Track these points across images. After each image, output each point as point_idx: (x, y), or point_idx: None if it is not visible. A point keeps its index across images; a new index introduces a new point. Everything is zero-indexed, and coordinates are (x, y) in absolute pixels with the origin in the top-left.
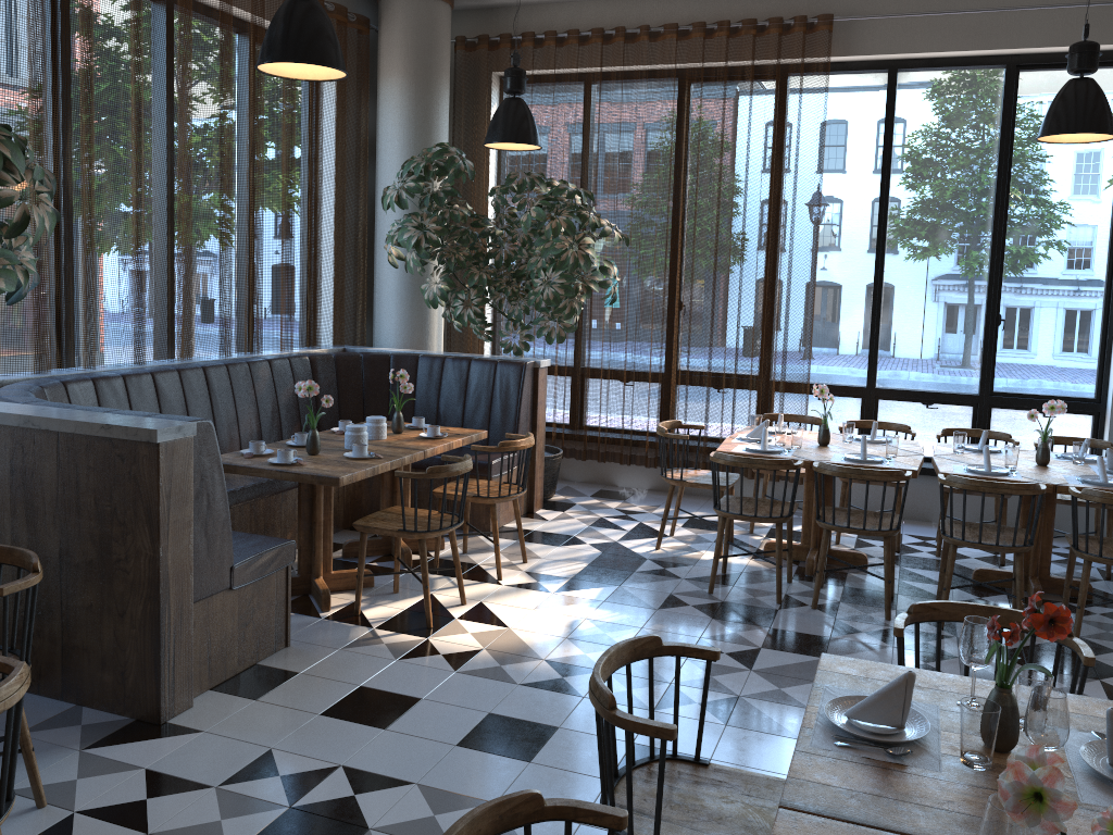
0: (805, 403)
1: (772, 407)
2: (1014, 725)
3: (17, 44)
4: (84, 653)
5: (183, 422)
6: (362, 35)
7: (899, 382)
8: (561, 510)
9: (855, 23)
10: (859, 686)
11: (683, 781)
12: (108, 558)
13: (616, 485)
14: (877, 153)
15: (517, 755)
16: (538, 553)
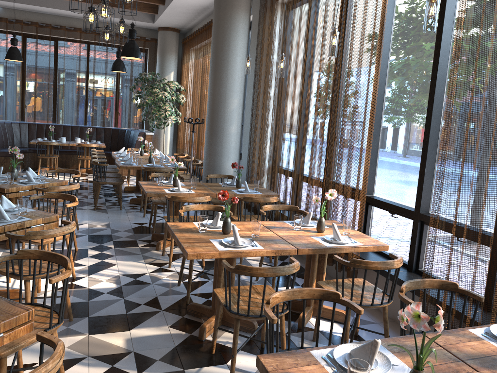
0: (201, 152)
1: (199, 153)
2: None
3: (30, 58)
4: None
5: None
6: (152, 43)
7: None
8: None
9: None
10: None
11: None
12: None
13: None
14: None
15: None
16: None
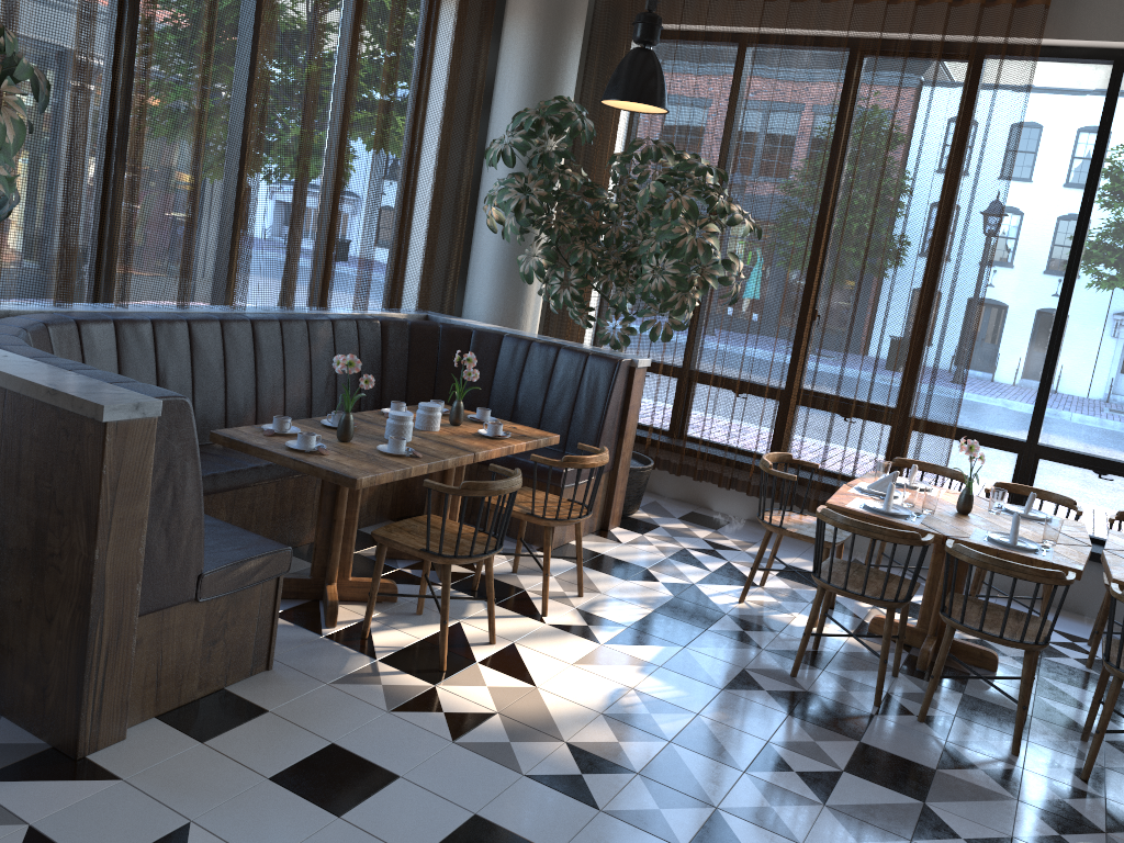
0: (948, 451)
1: (906, 449)
2: None
3: None
4: (8, 655)
5: (147, 398)
6: None
7: (1068, 441)
8: (640, 532)
9: None
10: None
11: None
12: (41, 549)
13: (711, 508)
14: (1083, 163)
15: None
16: (599, 586)
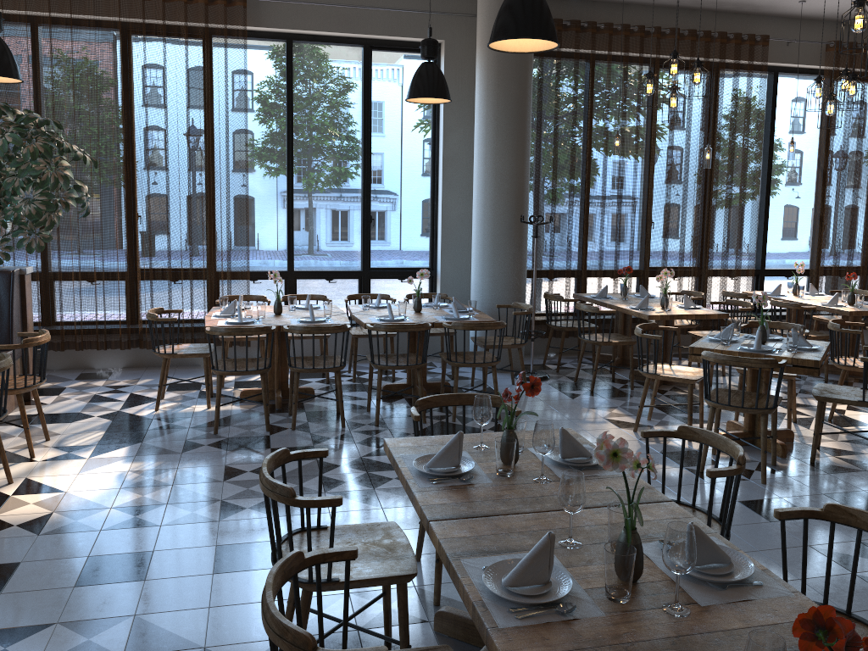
0: (248, 286)
1: (223, 291)
2: (518, 448)
3: None
4: None
5: None
6: None
7: (309, 265)
8: (55, 394)
9: (262, 3)
10: (419, 451)
11: (317, 541)
12: None
13: (94, 368)
14: (282, 101)
15: (132, 578)
16: (56, 431)
